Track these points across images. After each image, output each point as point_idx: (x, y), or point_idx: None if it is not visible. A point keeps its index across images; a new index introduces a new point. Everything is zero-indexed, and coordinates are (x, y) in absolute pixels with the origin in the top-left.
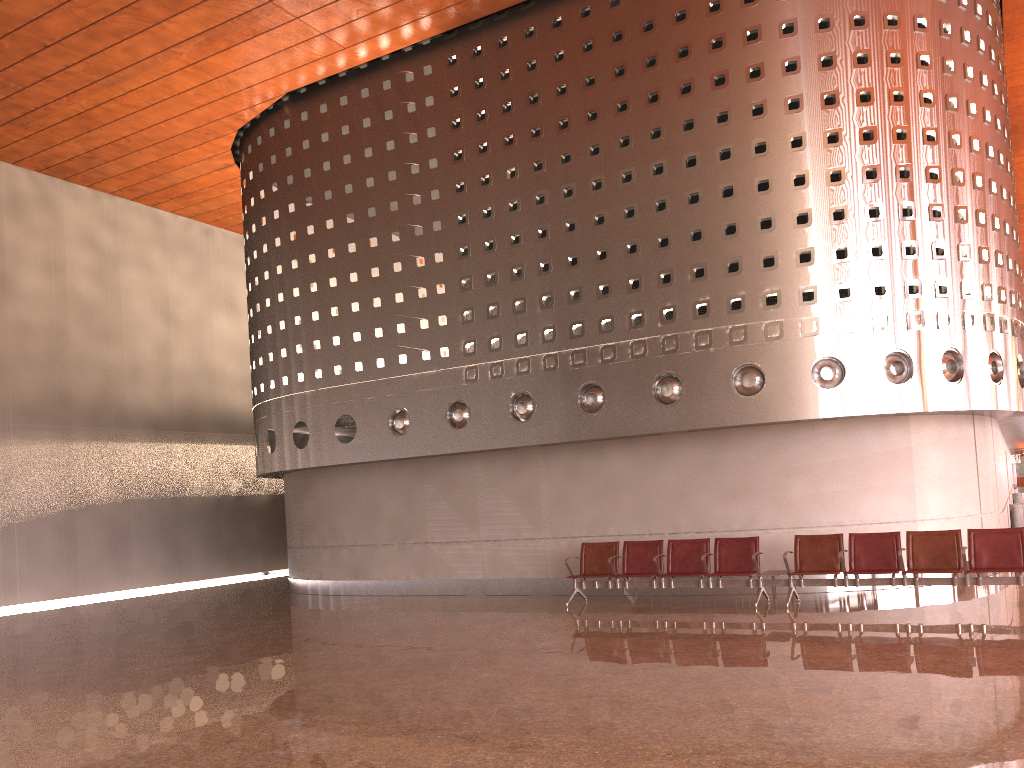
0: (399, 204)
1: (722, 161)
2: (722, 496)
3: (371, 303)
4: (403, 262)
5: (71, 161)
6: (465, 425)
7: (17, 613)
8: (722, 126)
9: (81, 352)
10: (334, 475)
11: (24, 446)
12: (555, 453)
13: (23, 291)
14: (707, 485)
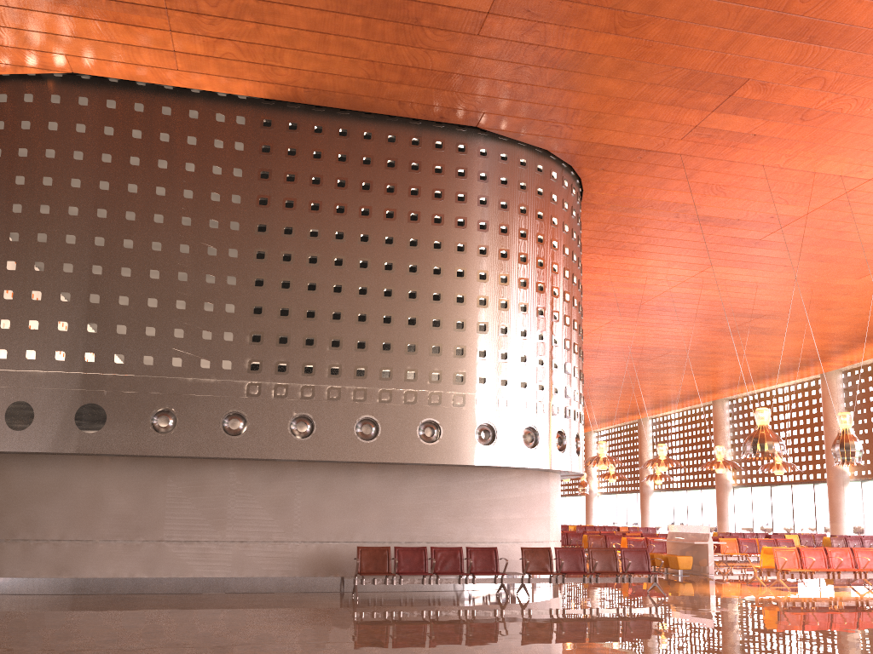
0: (193, 221)
1: (480, 280)
2: (448, 516)
3: (145, 302)
4: (190, 274)
5: None
6: (241, 434)
7: None
8: (482, 257)
9: None
10: (43, 463)
11: None
12: (313, 469)
13: None
14: (438, 507)
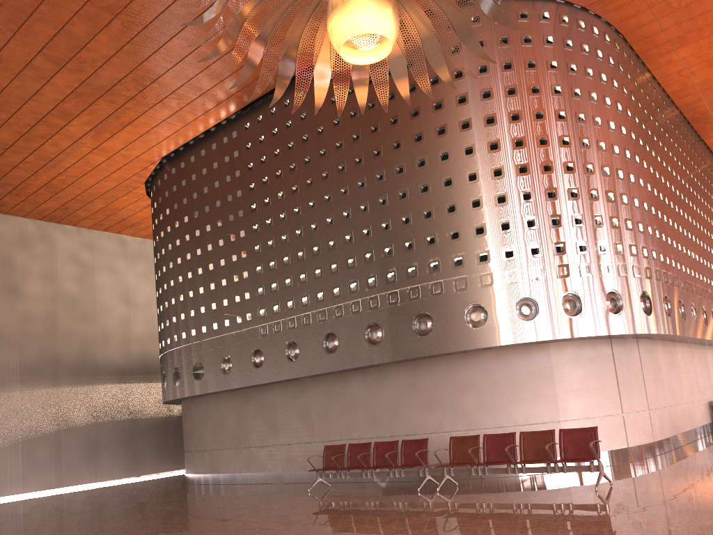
0: (222, 221)
1: (398, 174)
2: (419, 408)
3: (209, 287)
4: (225, 259)
5: (55, 212)
6: (261, 365)
7: (13, 500)
8: (397, 151)
9: (67, 329)
10: (200, 402)
11: (27, 391)
12: (319, 381)
13: (28, 294)
14: (410, 400)
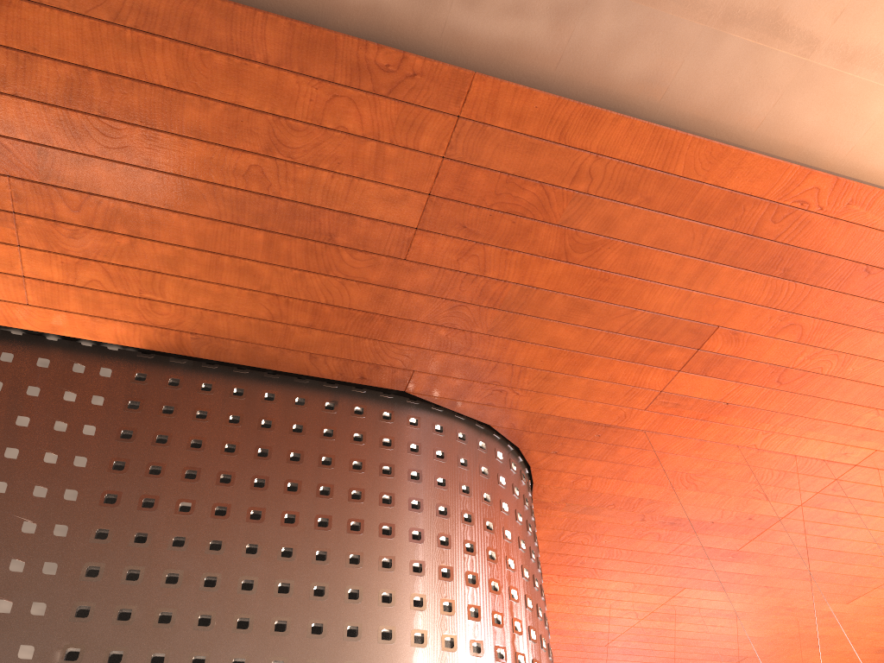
0: (10, 487)
1: (415, 572)
2: None
3: None
4: None
5: None
6: None
7: None
8: (416, 542)
9: None
10: None
11: None
12: None
13: None
14: None
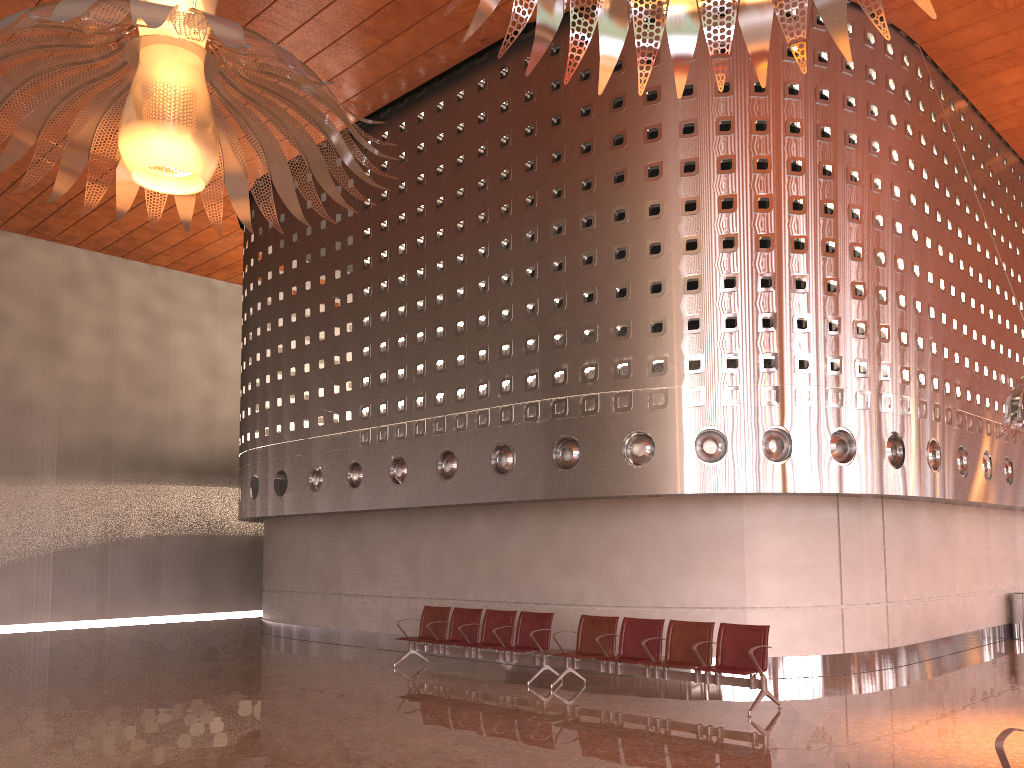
0: (326, 278)
1: (555, 236)
2: (556, 568)
3: (303, 368)
4: (326, 331)
5: (118, 242)
6: (359, 485)
7: (36, 630)
8: (556, 201)
9: (126, 405)
10: (284, 525)
11: (66, 486)
12: (433, 516)
13: (76, 353)
14: (545, 556)
